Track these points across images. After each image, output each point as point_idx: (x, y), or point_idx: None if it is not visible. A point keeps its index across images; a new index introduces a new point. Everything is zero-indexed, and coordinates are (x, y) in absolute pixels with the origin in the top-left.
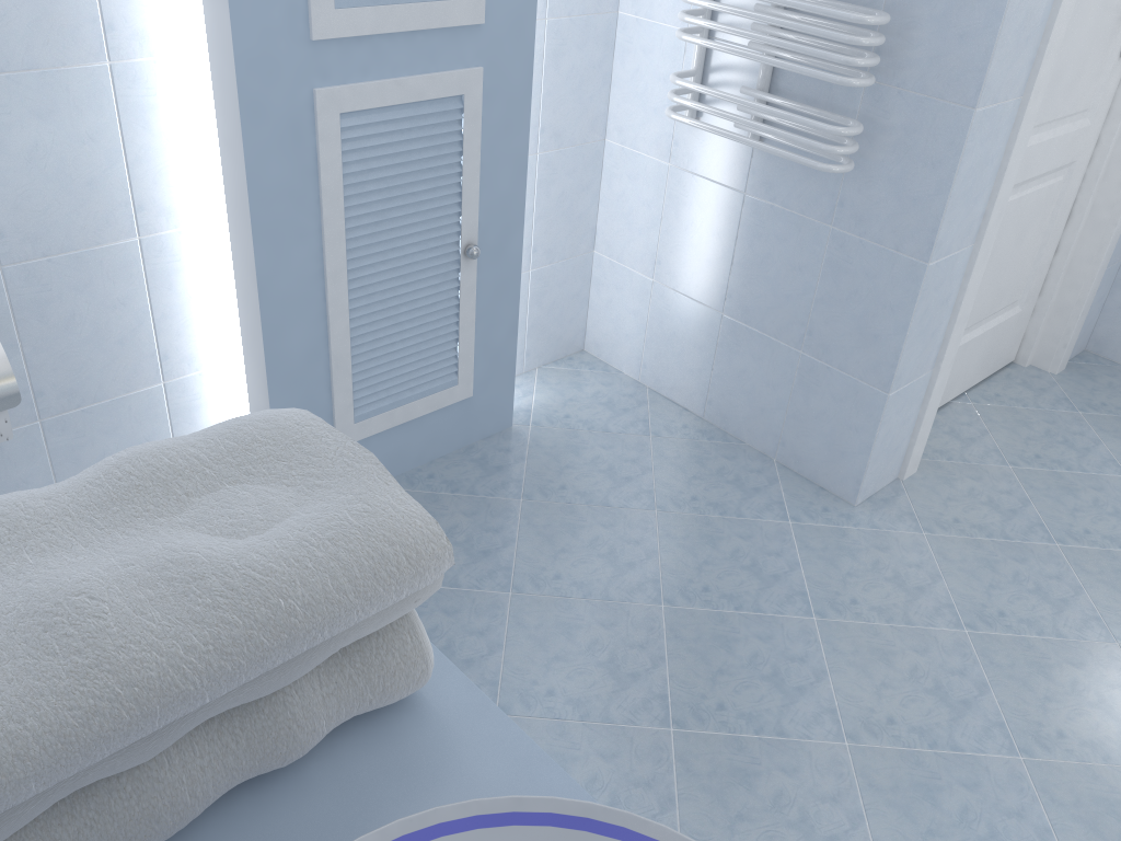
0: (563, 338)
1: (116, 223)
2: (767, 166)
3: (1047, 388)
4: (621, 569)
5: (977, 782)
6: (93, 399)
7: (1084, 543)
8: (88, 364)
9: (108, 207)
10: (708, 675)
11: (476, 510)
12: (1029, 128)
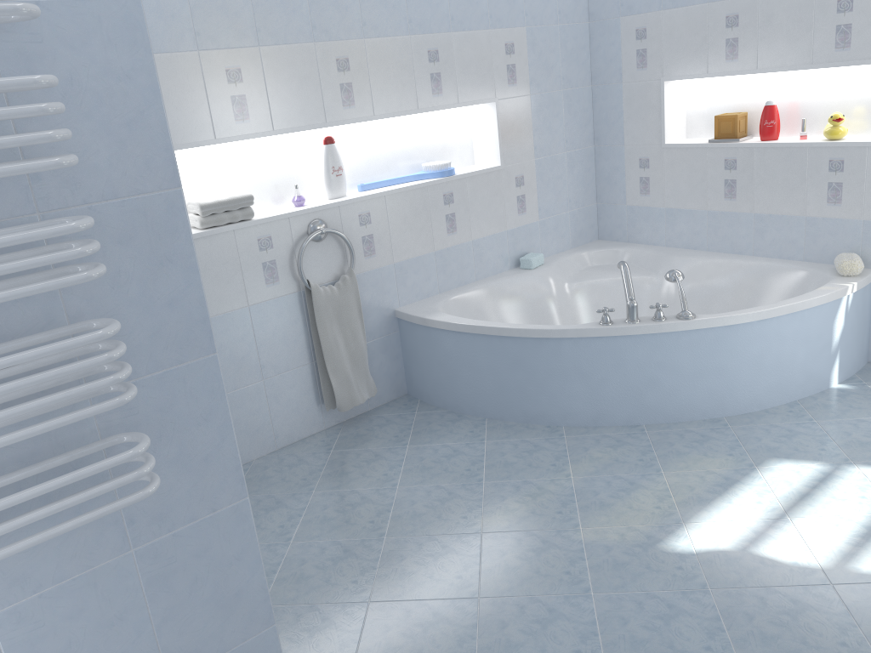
0: None
1: None
2: (7, 562)
3: None
4: None
5: None
6: None
7: (368, 586)
8: None
9: None
10: None
11: None
12: None
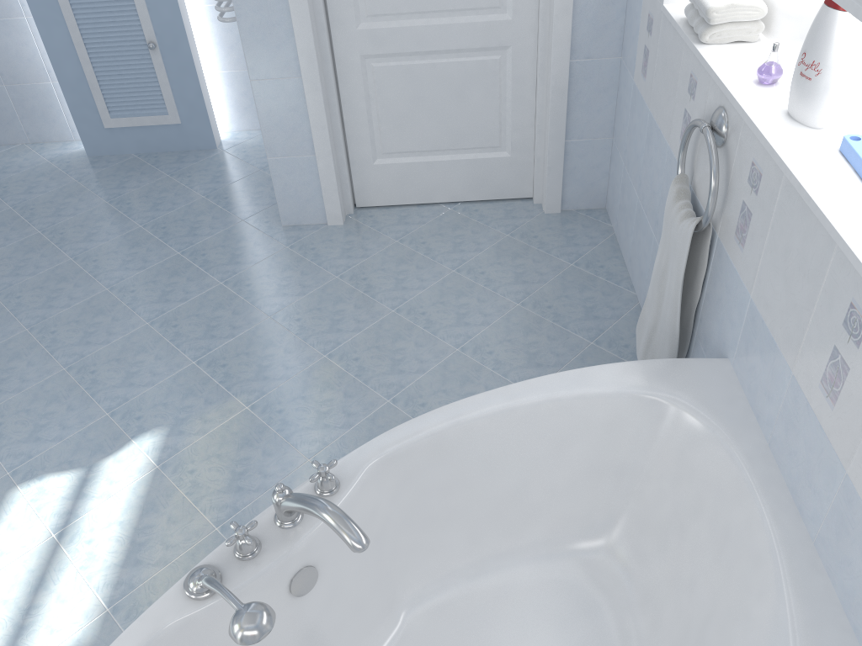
0: None
1: (15, 10)
2: None
3: (518, 217)
4: (151, 210)
5: (118, 320)
6: (23, 82)
7: (350, 282)
8: (18, 66)
9: (10, 3)
10: (110, 251)
11: (147, 173)
12: (303, 7)
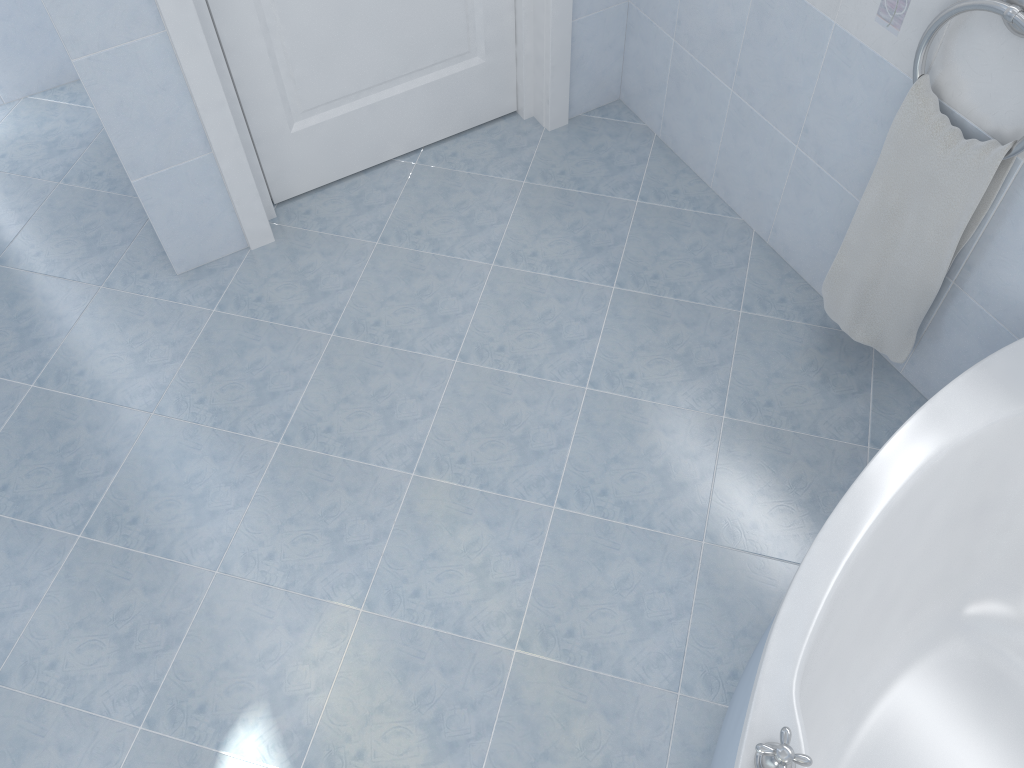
0: (44, 70)
1: None
2: None
3: (519, 148)
4: None
5: (21, 551)
6: None
7: (360, 336)
8: None
9: None
10: None
11: None
12: None
